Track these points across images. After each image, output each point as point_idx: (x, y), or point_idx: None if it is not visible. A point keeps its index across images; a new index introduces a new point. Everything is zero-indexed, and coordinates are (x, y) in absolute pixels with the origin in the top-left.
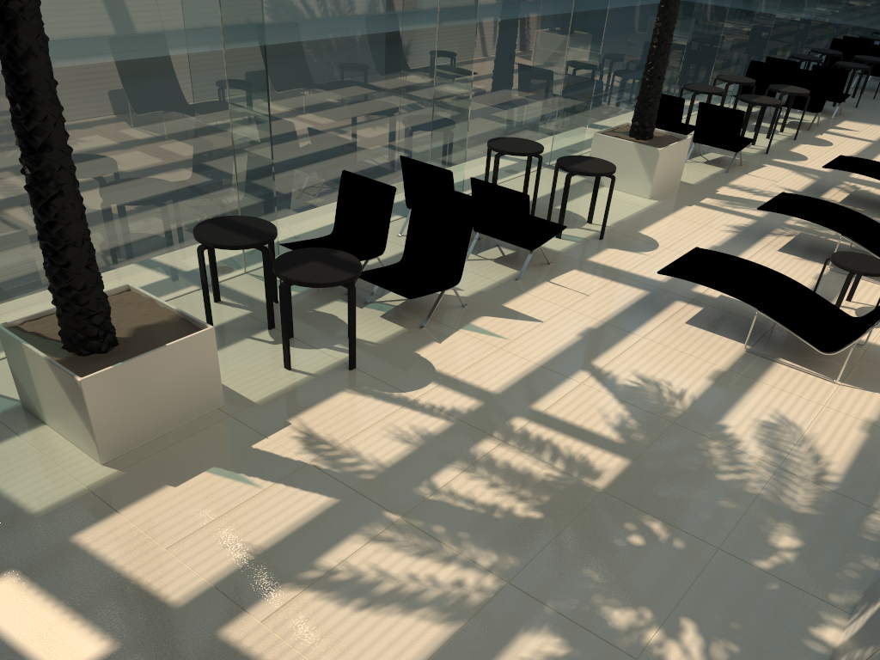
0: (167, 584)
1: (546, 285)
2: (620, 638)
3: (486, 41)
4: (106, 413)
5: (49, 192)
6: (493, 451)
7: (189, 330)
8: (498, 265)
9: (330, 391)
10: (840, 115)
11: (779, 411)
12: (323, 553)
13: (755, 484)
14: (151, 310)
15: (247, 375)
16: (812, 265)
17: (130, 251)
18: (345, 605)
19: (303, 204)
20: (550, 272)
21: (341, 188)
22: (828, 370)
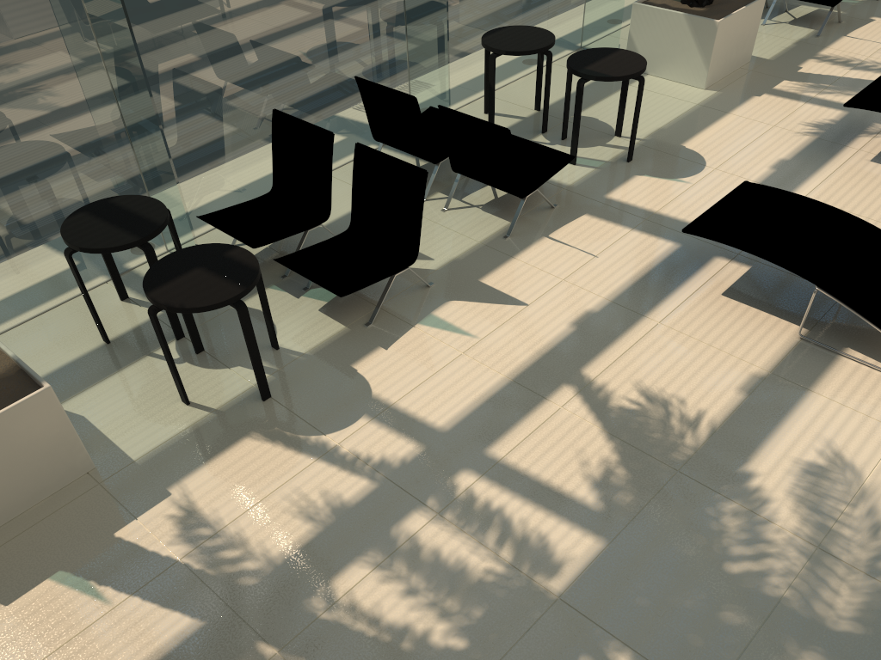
0: None
1: (542, 244)
2: None
3: None
4: None
5: None
6: (422, 531)
7: (25, 388)
8: (486, 214)
9: (231, 437)
10: None
11: (834, 443)
12: None
13: (779, 579)
14: None
15: (135, 415)
16: None
17: None
18: None
19: (234, 154)
20: (552, 222)
21: (274, 133)
22: None
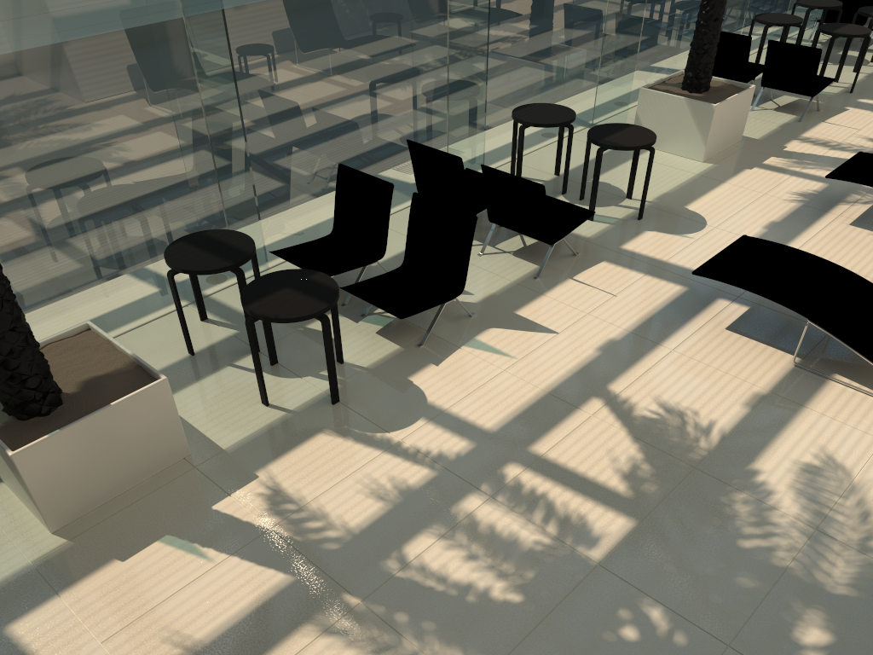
0: None
1: (568, 284)
2: None
3: None
4: (49, 483)
5: None
6: (478, 510)
7: (143, 380)
8: (517, 259)
9: (307, 433)
10: None
11: (826, 448)
12: (268, 649)
13: (785, 553)
14: (106, 356)
15: (221, 413)
16: None
17: (103, 275)
18: None
19: (300, 201)
20: (575, 266)
21: (338, 184)
22: None
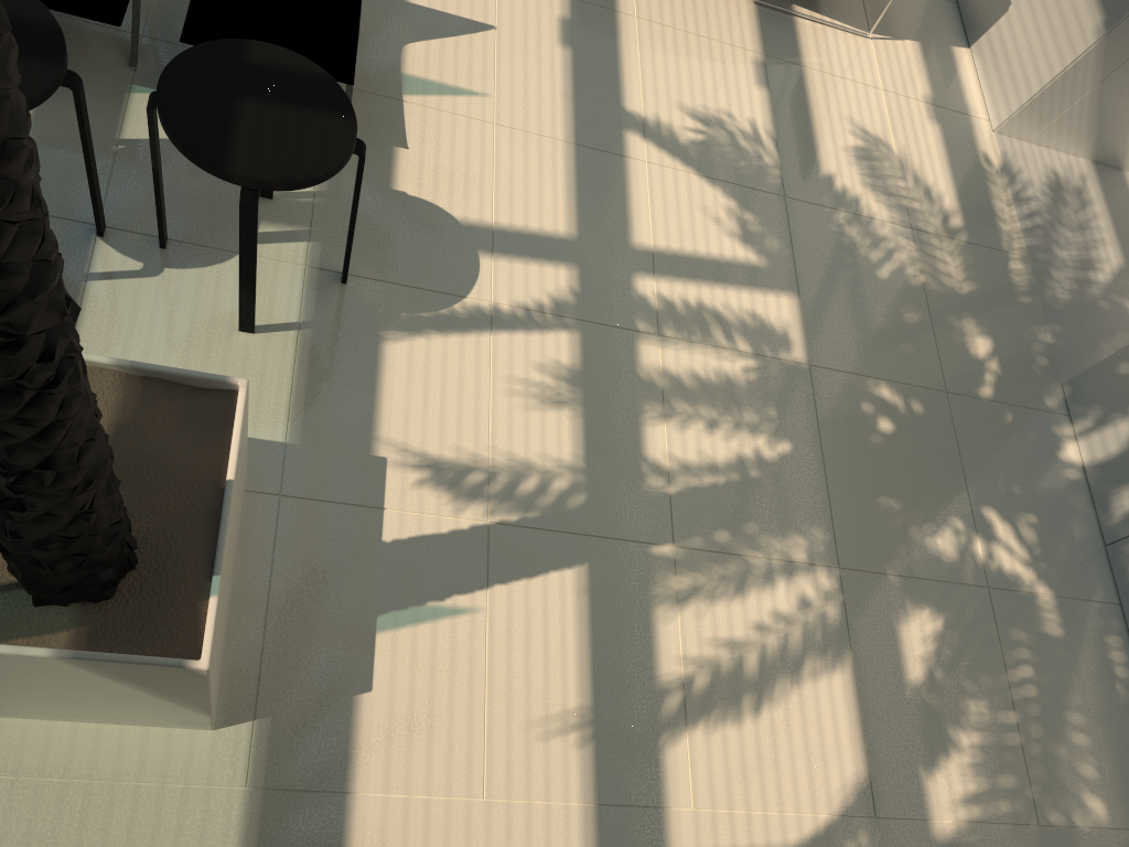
0: (548, 846)
1: None
2: (962, 570)
3: None
4: (216, 665)
5: (51, 374)
6: (664, 361)
7: (188, 402)
8: None
9: (366, 351)
10: None
11: (854, 120)
12: (652, 662)
13: (912, 269)
14: None
15: None
16: None
17: None
18: (741, 717)
19: None
20: None
21: None
22: (847, 13)
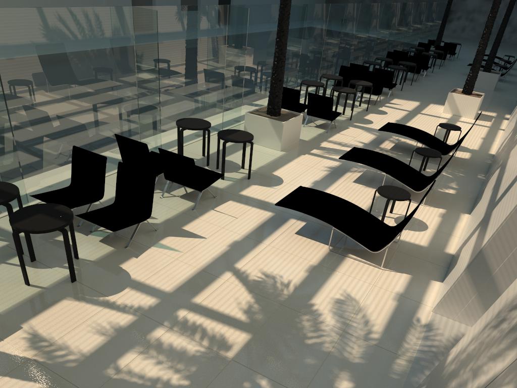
0: None
1: (211, 212)
2: None
3: (170, 61)
4: None
5: None
6: (162, 336)
7: None
8: (182, 199)
9: (55, 299)
10: (393, 95)
11: (347, 290)
12: None
13: (328, 344)
14: None
15: None
16: (372, 191)
17: None
18: None
19: (49, 167)
20: (215, 203)
21: (73, 157)
22: (377, 260)
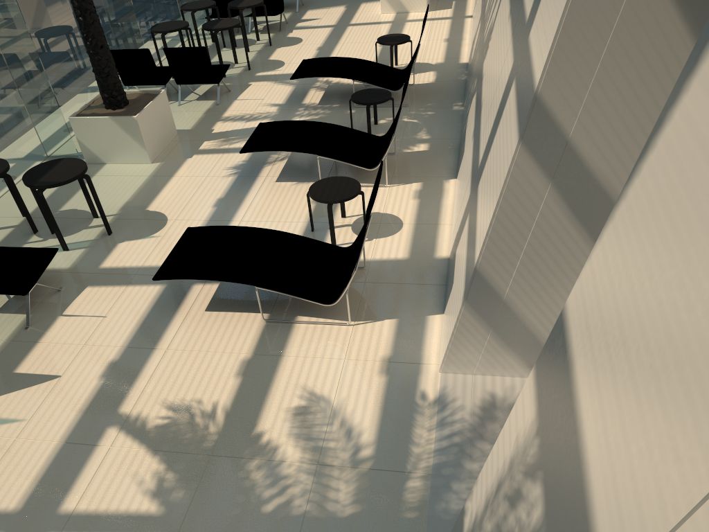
0: None
1: (59, 322)
2: None
3: None
4: None
5: None
6: None
7: None
8: (5, 315)
9: None
10: (304, 6)
11: (307, 386)
12: None
13: (300, 499)
14: None
15: None
16: (308, 187)
17: None
18: None
19: None
20: (62, 302)
21: None
22: (341, 311)
